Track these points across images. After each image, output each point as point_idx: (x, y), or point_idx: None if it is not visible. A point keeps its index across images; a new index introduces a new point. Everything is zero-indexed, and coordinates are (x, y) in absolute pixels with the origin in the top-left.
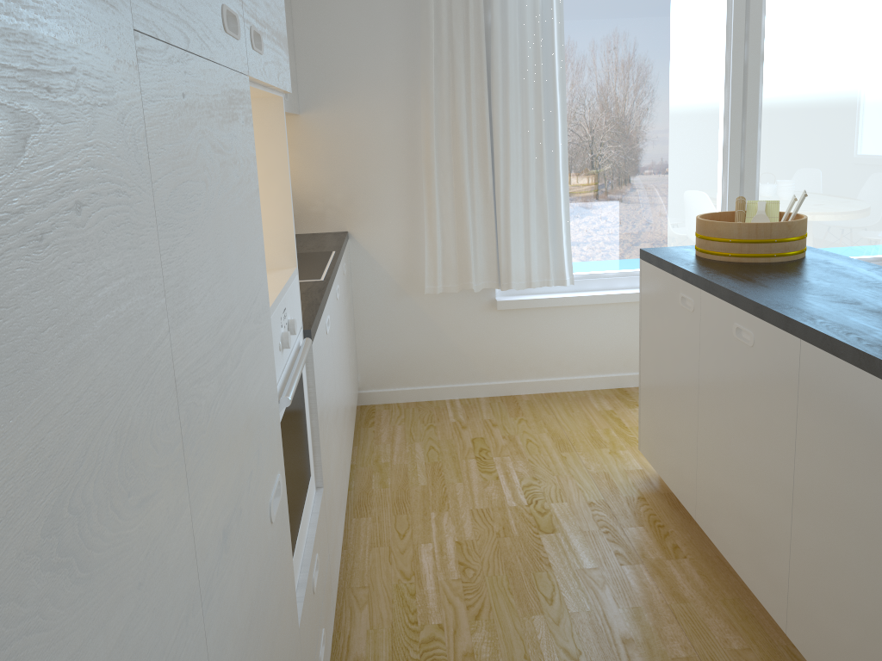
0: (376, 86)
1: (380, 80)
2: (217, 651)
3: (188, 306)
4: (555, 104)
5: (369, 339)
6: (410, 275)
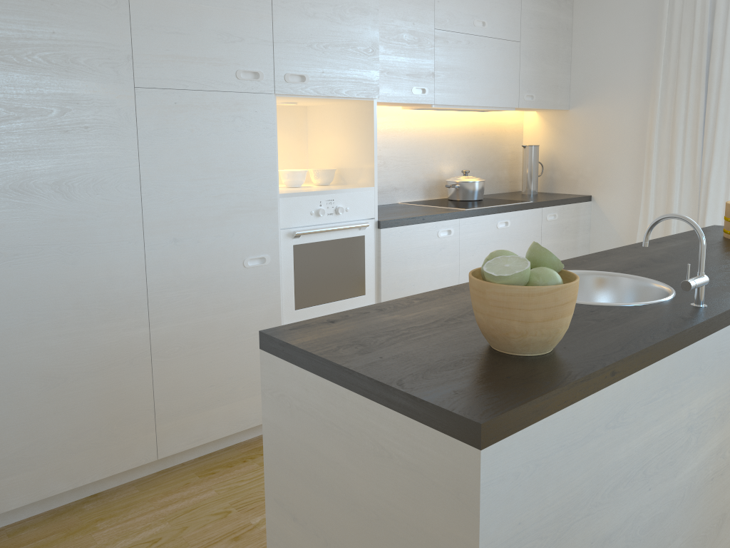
0: (622, 88)
1: (625, 84)
2: (155, 266)
3: (159, 163)
4: None
5: None
6: (632, 235)
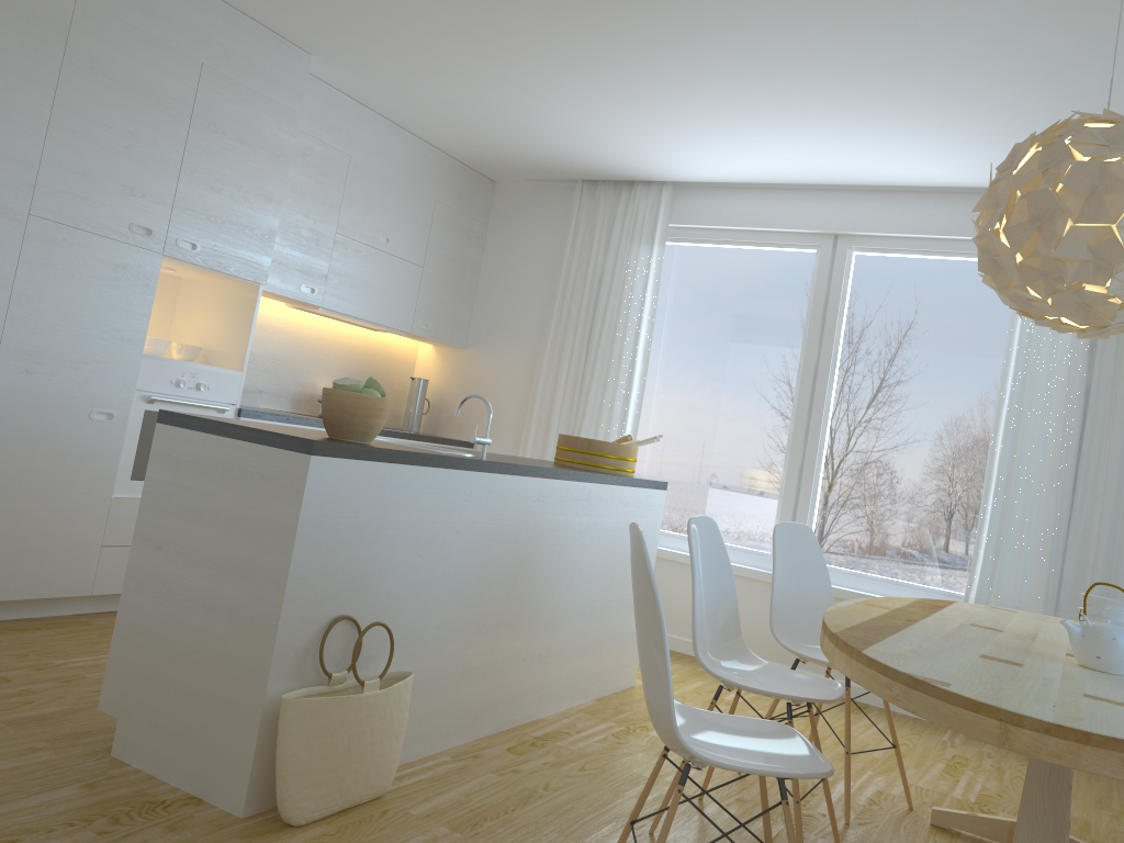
0: (518, 336)
1: (521, 332)
2: None
3: (32, 291)
4: (632, 369)
5: None
6: None
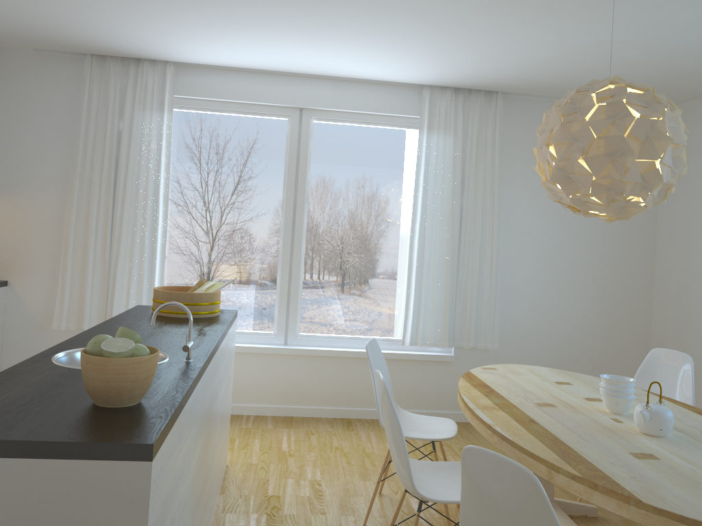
0: (41, 187)
1: (44, 184)
2: None
3: None
4: (157, 211)
5: (12, 358)
6: (48, 316)
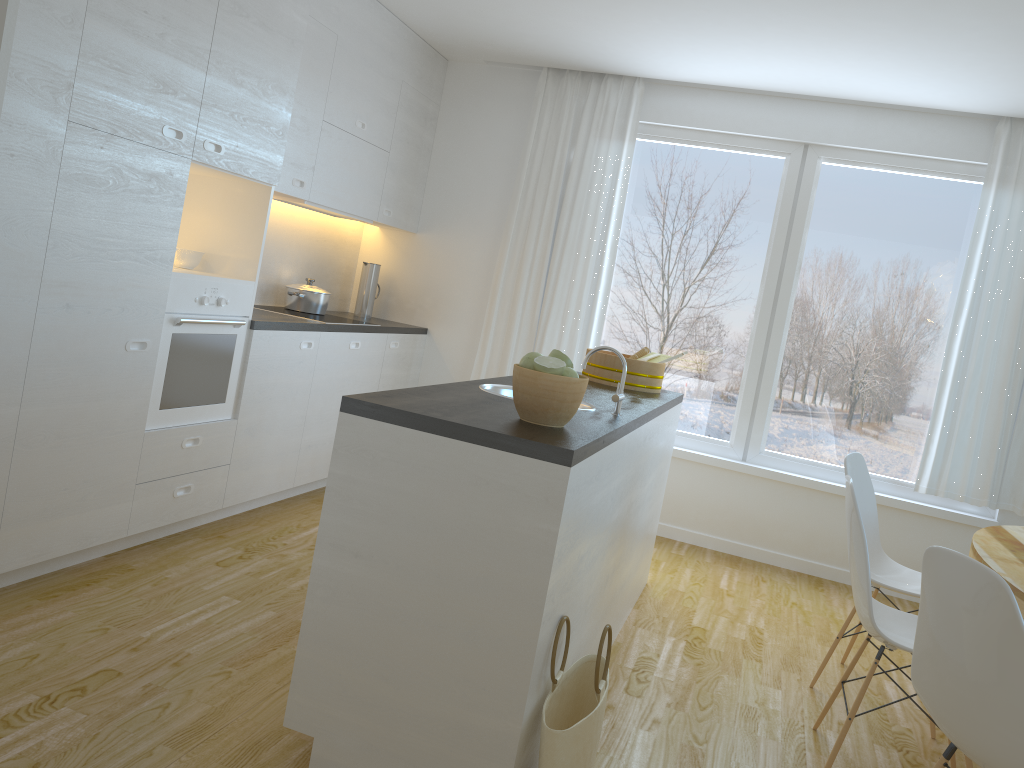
0: (475, 224)
1: (478, 220)
2: (42, 334)
3: (72, 213)
4: (601, 265)
5: None
6: (464, 375)
